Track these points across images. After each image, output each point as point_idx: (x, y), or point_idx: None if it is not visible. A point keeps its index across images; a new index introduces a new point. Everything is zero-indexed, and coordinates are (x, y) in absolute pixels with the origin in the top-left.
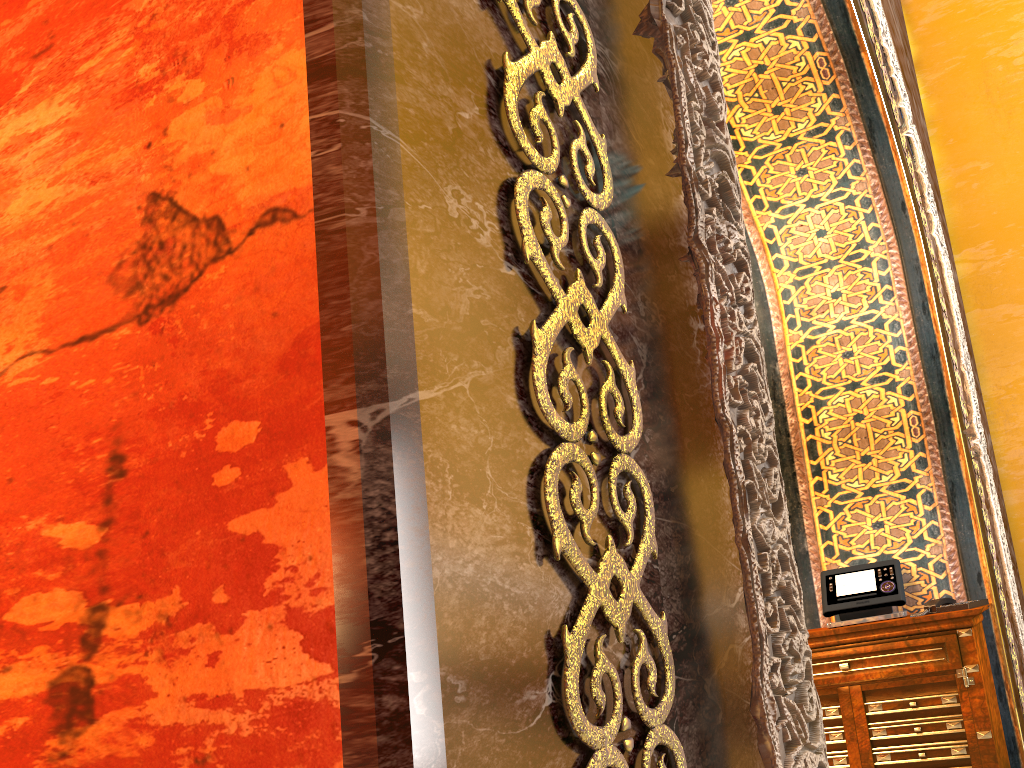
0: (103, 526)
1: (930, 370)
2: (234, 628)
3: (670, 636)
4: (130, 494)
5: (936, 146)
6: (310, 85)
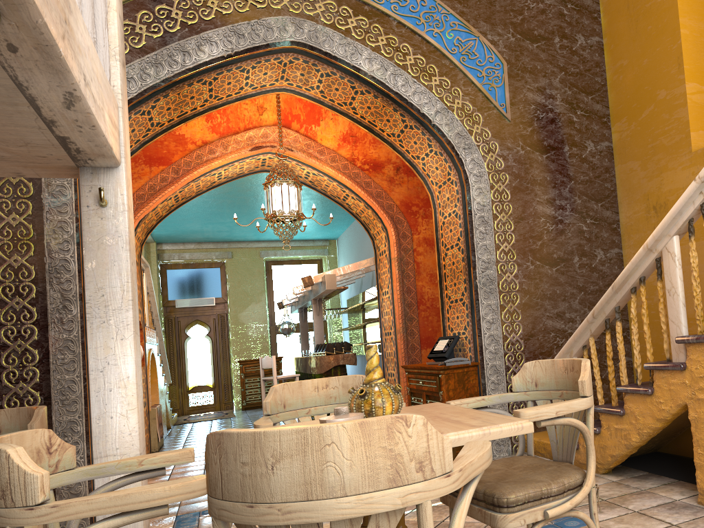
0: None
1: (466, 242)
2: None
3: (44, 394)
4: None
5: (606, 51)
6: None
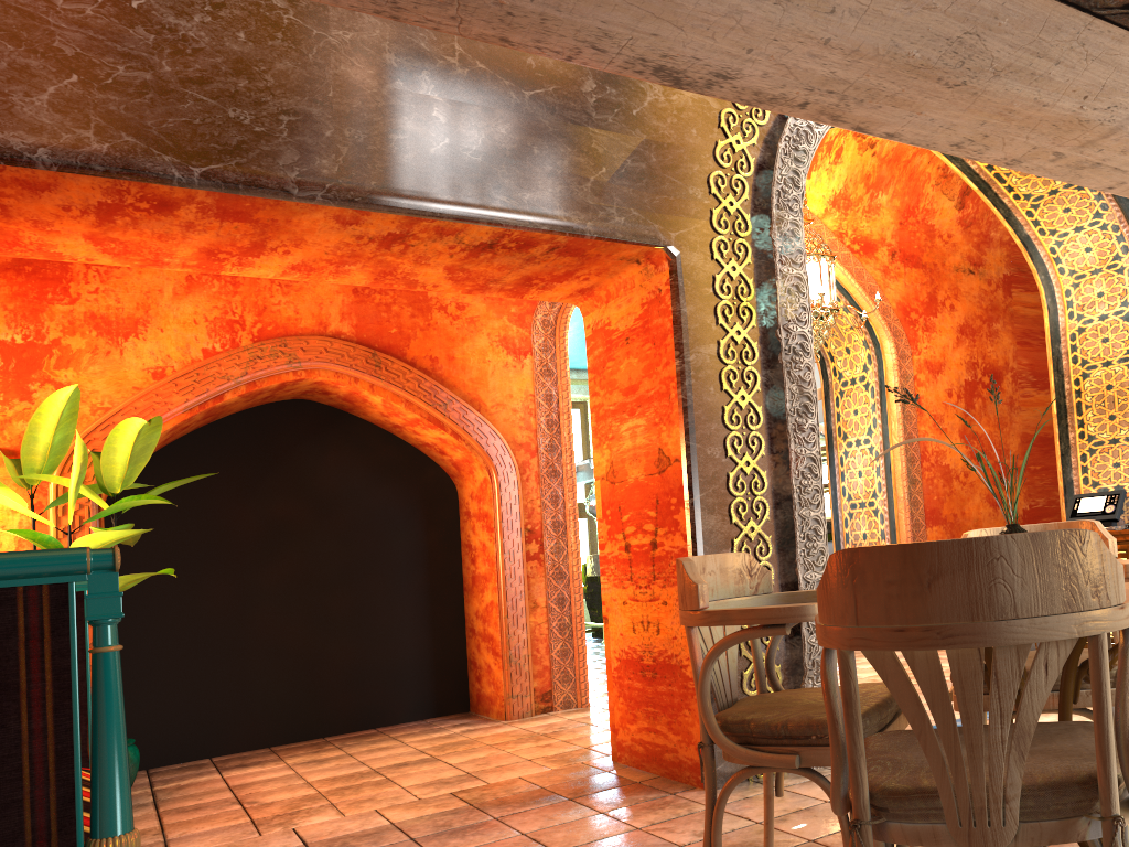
0: (656, 513)
1: None
2: (674, 535)
3: (774, 540)
4: (659, 507)
5: None
6: (680, 435)
